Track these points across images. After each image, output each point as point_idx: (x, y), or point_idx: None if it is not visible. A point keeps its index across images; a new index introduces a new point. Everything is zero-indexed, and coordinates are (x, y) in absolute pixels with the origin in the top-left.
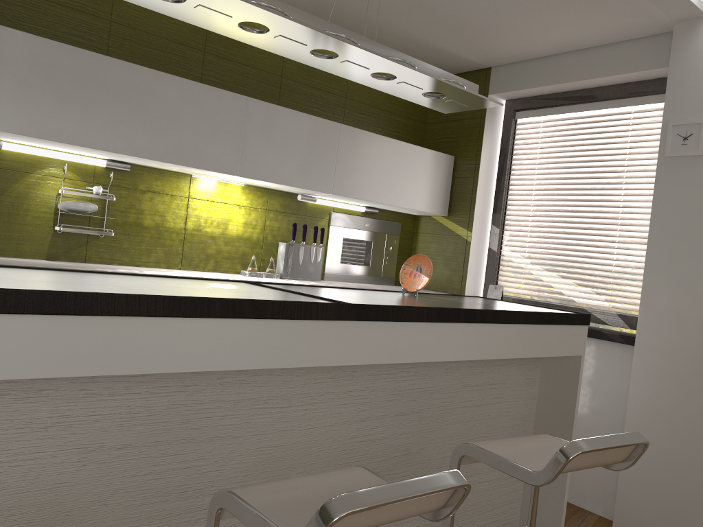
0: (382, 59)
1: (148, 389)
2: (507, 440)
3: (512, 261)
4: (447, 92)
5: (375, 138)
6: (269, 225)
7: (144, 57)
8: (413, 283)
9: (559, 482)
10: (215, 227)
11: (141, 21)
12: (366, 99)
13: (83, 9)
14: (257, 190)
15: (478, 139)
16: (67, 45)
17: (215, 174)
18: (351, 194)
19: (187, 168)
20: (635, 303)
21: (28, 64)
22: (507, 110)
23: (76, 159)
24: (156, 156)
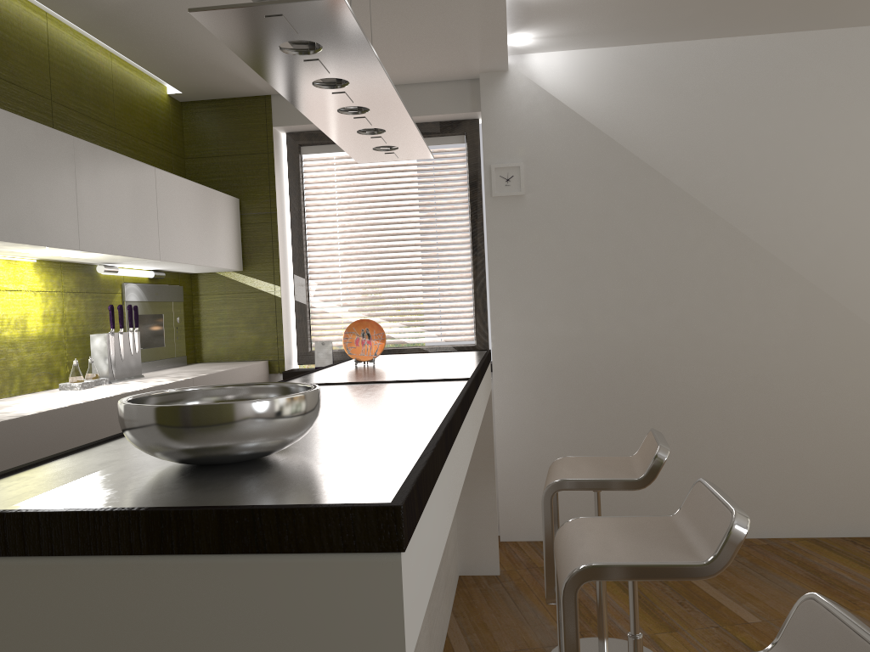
0: (406, 118)
1: None
2: (568, 469)
3: (326, 311)
4: (405, 147)
5: (183, 183)
6: (68, 313)
7: None
8: (364, 351)
9: (490, 510)
10: (13, 328)
11: None
12: (133, 130)
13: None
14: (50, 265)
15: (268, 178)
16: None
17: (39, 250)
18: (174, 258)
19: (15, 246)
20: (466, 333)
21: None
22: (290, 144)
23: None
24: None
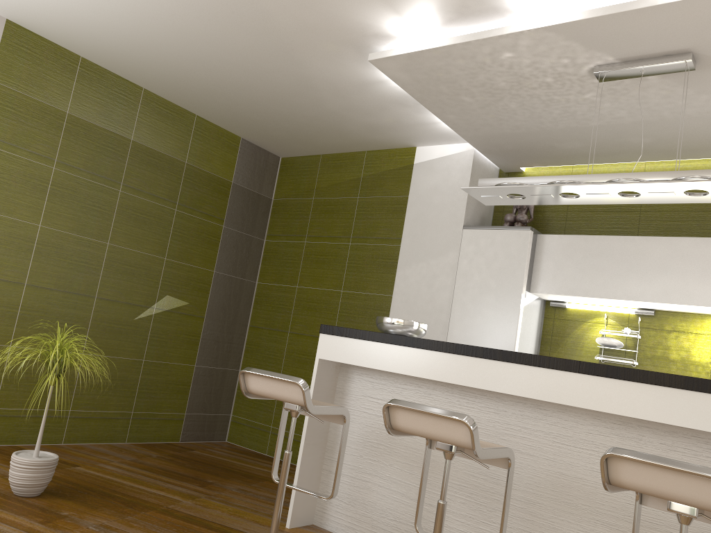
0: (655, 183)
1: (478, 406)
2: None
3: None
4: None
5: None
6: None
7: (667, 229)
8: None
9: None
10: None
11: (664, 204)
12: None
13: (620, 209)
14: None
15: None
16: (583, 235)
17: None
18: None
19: (683, 306)
20: None
21: (560, 252)
22: None
23: (612, 310)
24: (647, 298)
